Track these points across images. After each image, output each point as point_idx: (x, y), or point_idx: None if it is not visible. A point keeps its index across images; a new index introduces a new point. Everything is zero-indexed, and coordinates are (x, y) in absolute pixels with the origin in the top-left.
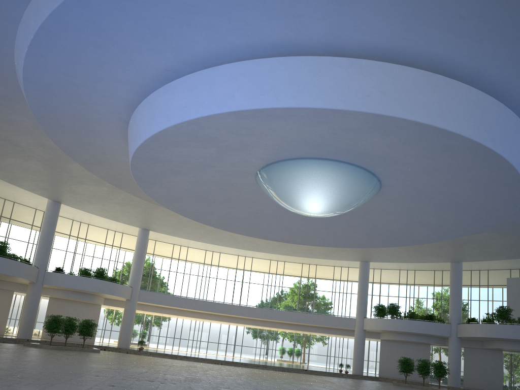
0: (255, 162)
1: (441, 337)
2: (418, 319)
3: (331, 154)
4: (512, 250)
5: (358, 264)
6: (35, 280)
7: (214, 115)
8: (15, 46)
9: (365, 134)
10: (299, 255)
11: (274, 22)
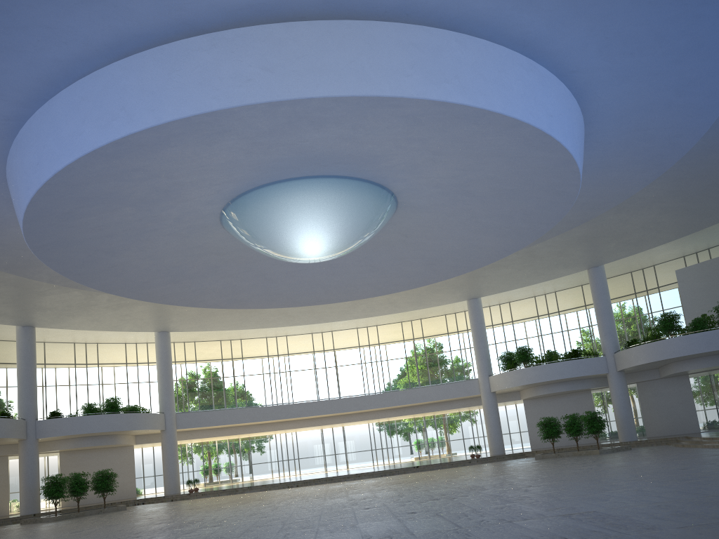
0: (204, 209)
1: (601, 377)
2: (557, 360)
3: (290, 170)
4: (660, 230)
5: None
6: (23, 436)
7: (70, 165)
8: None
9: (295, 133)
10: (382, 313)
11: (82, 14)
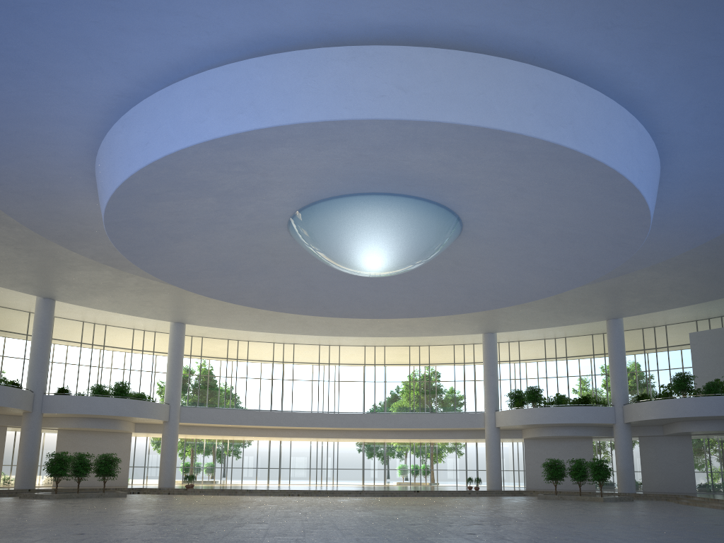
0: (278, 210)
1: (605, 427)
2: (567, 404)
3: (375, 185)
4: (686, 292)
5: None
6: (30, 408)
7: (183, 150)
8: None
9: (402, 151)
10: (397, 335)
11: (235, 9)
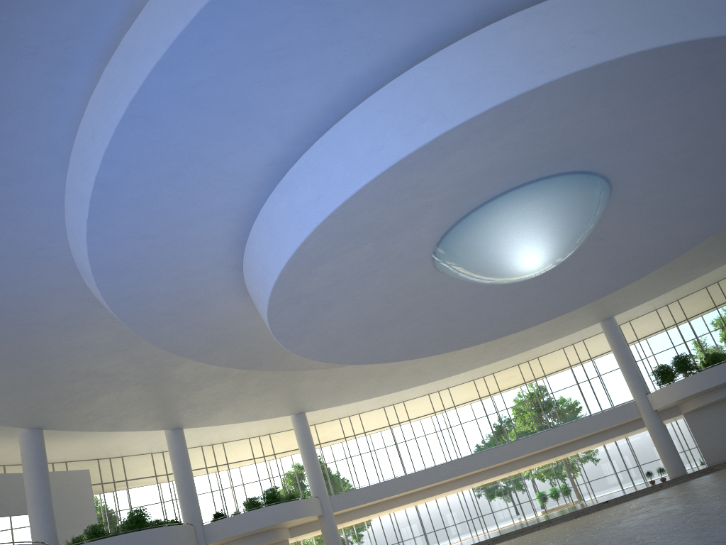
0: (427, 238)
1: None
2: None
3: (531, 171)
4: None
5: (595, 330)
6: (196, 542)
7: (365, 186)
8: (68, 233)
9: (579, 112)
10: (513, 353)
11: (399, 14)
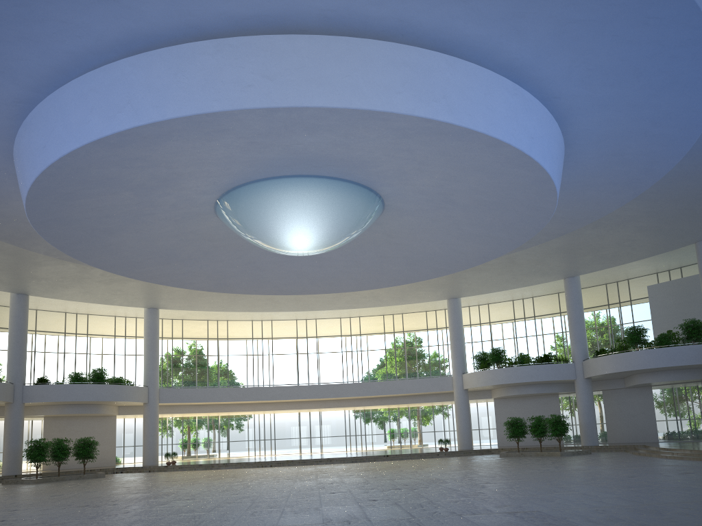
0: (200, 198)
1: (569, 382)
2: (528, 364)
3: (283, 168)
4: (634, 247)
5: None
6: (10, 399)
7: (75, 151)
8: None
9: (290, 136)
10: (365, 306)
11: (96, 13)
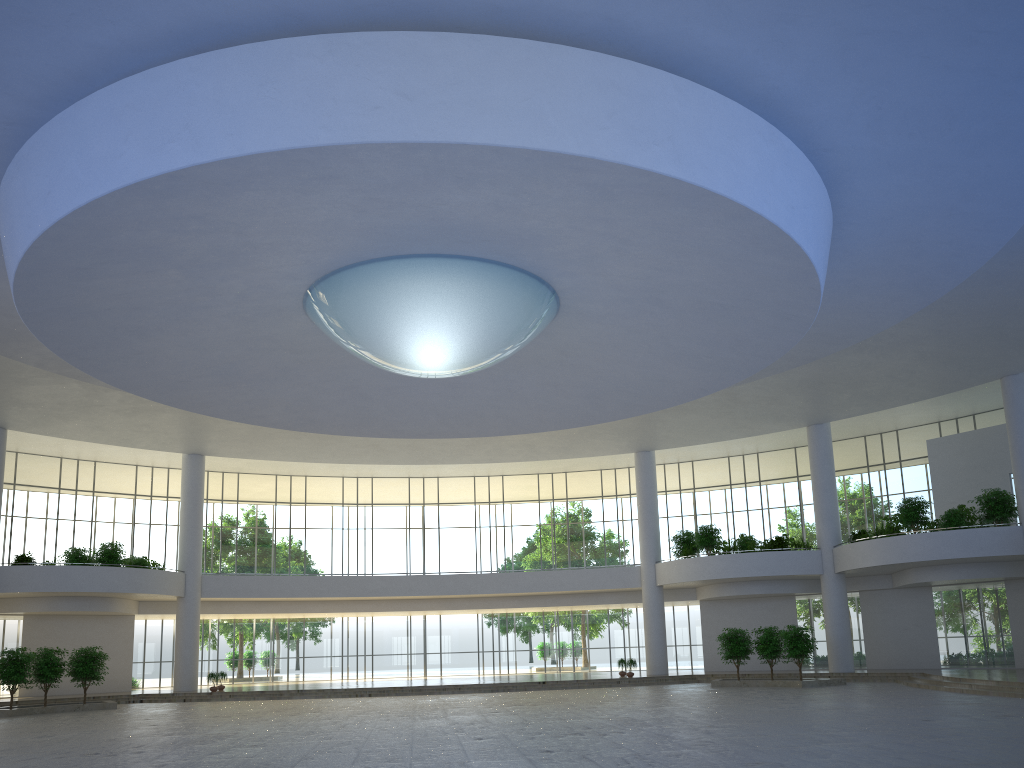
0: (282, 285)
1: (812, 579)
2: (753, 550)
3: (414, 243)
4: (913, 382)
5: None
6: None
7: (98, 200)
8: None
9: (431, 191)
10: (513, 459)
11: None
